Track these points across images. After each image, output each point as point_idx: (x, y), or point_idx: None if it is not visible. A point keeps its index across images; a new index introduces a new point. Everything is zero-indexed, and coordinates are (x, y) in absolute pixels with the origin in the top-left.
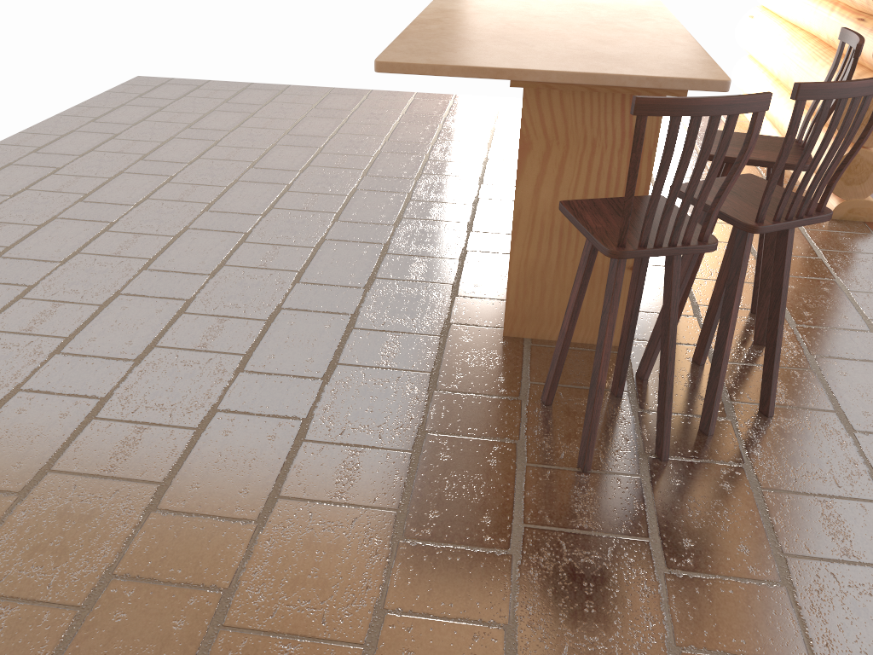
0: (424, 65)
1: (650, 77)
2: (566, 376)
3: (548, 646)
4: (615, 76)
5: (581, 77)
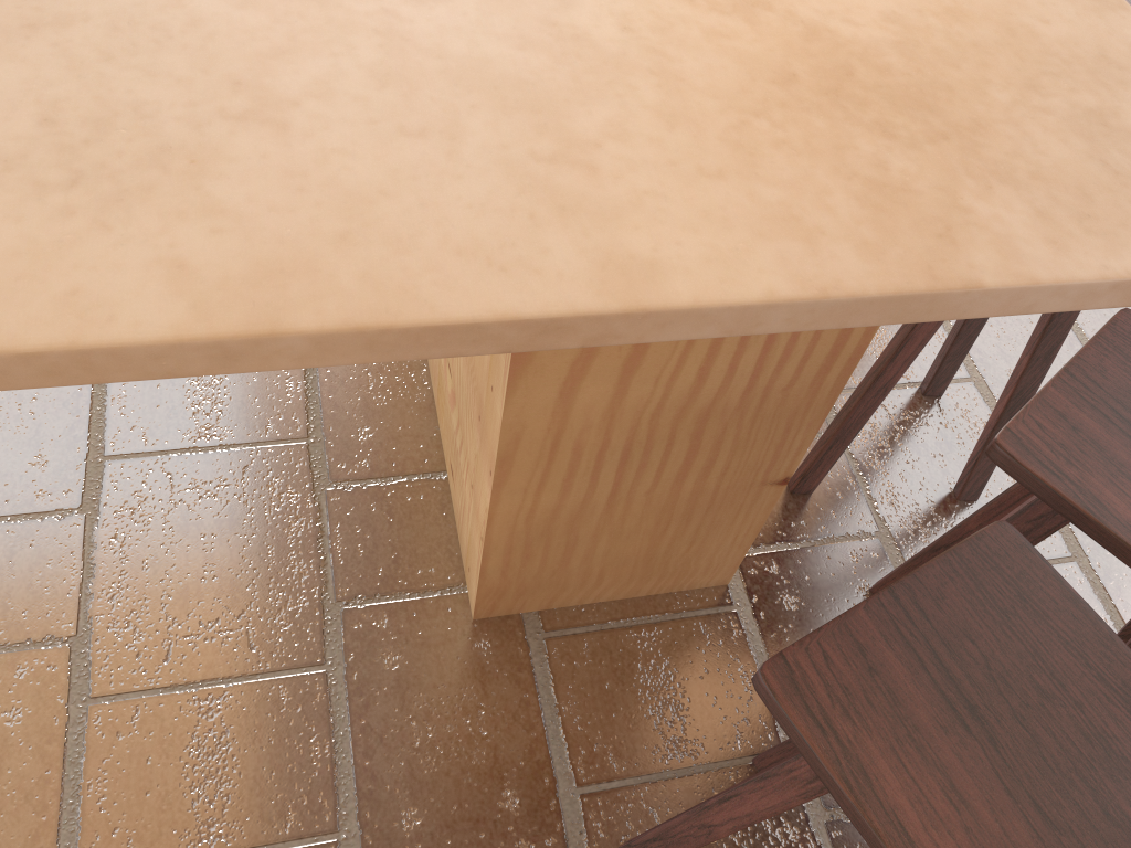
0: (171, 345)
1: (1127, 280)
2: (649, 738)
3: None
4: (1008, 290)
5: (882, 307)
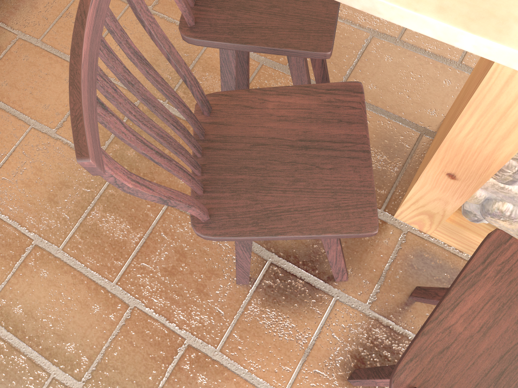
0: None
1: None
2: None
3: (131, 21)
4: None
5: None
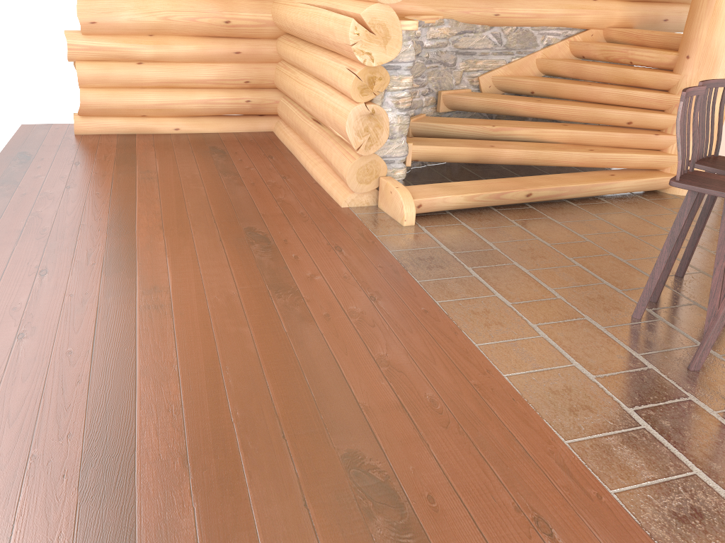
0: None
1: None
2: None
3: (620, 235)
4: None
5: None
